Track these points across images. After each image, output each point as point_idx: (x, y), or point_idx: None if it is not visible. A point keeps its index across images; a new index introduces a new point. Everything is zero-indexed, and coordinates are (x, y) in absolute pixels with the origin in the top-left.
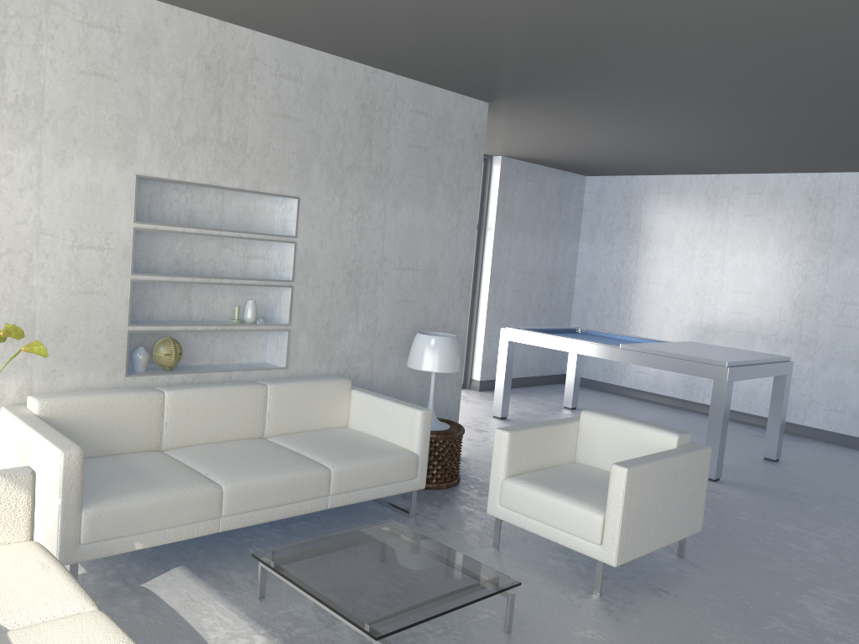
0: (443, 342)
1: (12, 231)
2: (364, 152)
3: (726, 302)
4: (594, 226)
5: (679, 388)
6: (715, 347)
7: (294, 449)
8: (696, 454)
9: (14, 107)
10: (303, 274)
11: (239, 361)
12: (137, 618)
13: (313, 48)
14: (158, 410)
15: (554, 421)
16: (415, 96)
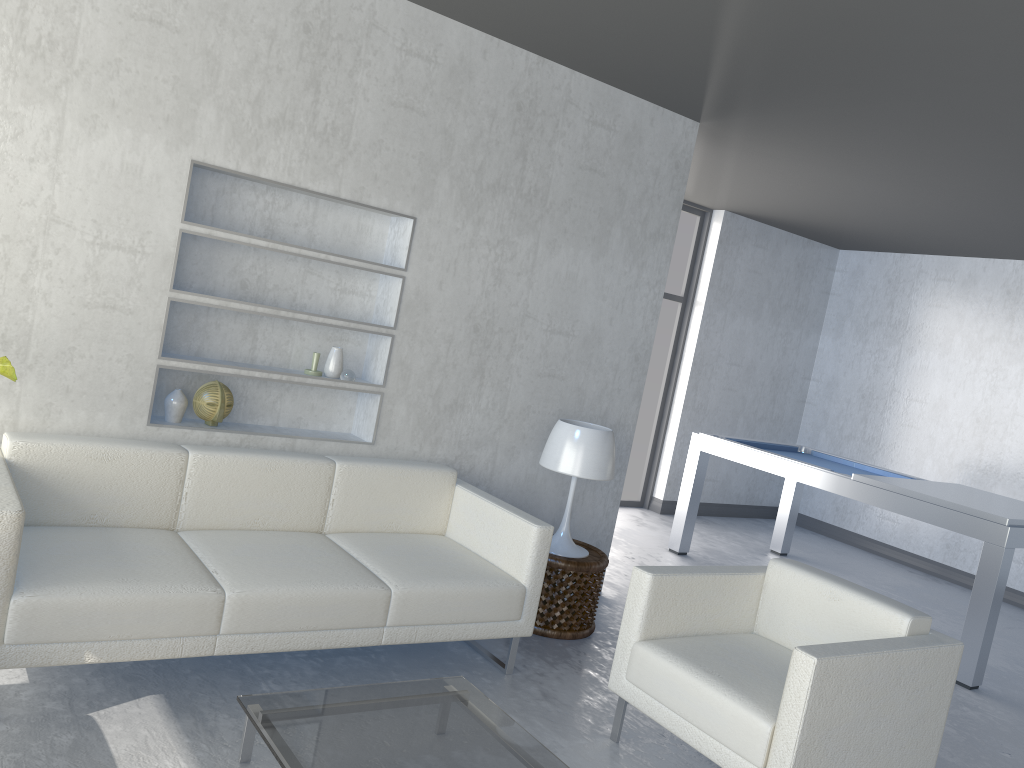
0: (590, 436)
1: (13, 213)
2: (514, 168)
3: (1018, 437)
4: (842, 316)
5: (938, 548)
6: (995, 496)
7: (354, 555)
8: (937, 651)
9: (35, 51)
10: (410, 321)
11: (314, 427)
12: (56, 763)
13: (457, 20)
14: (176, 475)
15: (728, 568)
16: (595, 102)
